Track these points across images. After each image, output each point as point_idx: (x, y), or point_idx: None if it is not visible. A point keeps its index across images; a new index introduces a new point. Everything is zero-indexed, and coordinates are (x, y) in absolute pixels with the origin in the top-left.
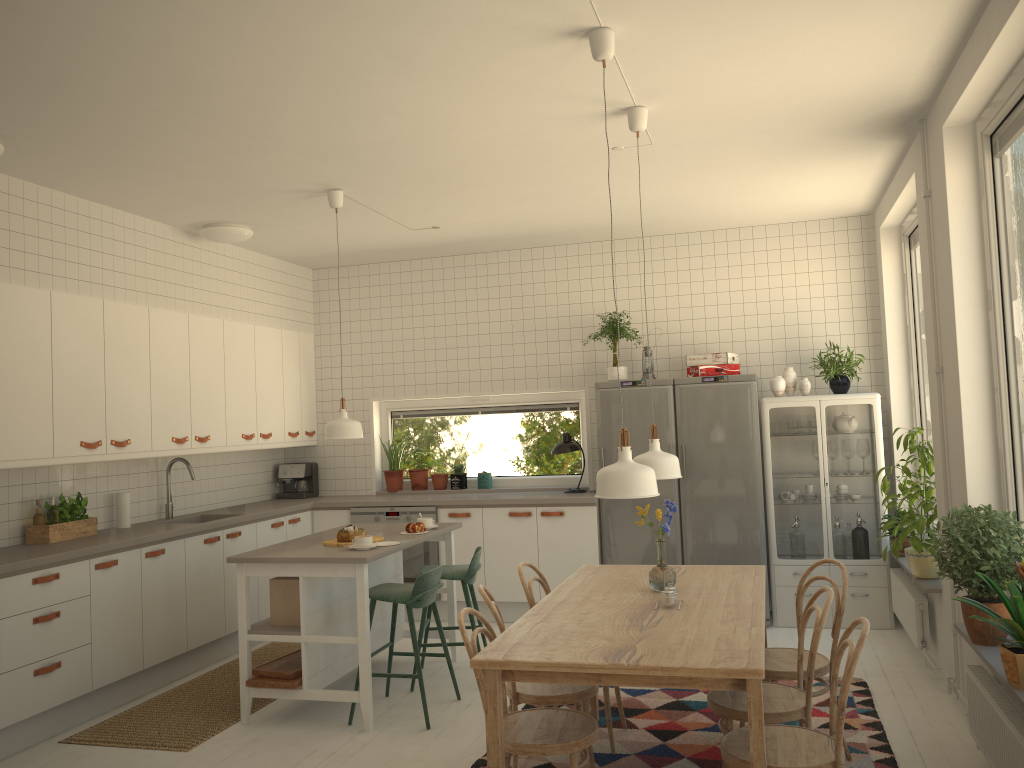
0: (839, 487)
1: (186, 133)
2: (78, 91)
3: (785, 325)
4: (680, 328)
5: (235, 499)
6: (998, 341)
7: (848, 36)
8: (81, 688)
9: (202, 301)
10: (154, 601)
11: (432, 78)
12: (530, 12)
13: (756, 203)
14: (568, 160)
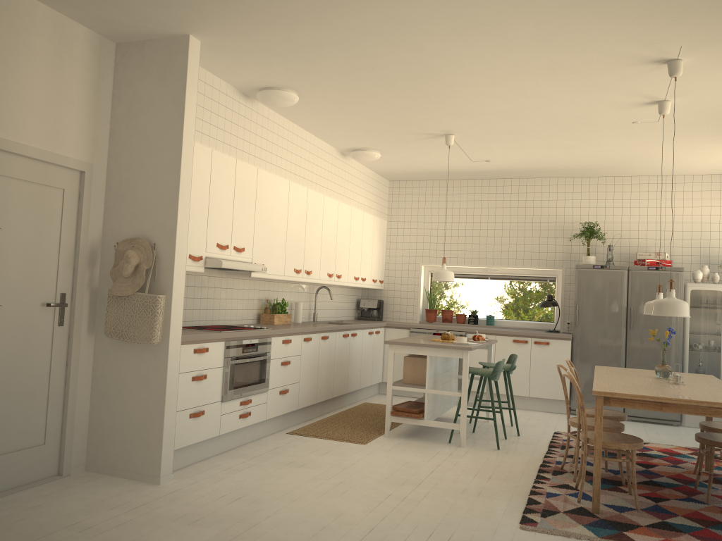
0: None
1: (399, 98)
2: (366, 74)
3: (701, 239)
4: (629, 235)
5: (339, 316)
6: None
7: None
8: (294, 406)
9: (344, 194)
10: (322, 365)
11: (561, 79)
12: (643, 50)
13: (696, 160)
14: (600, 127)
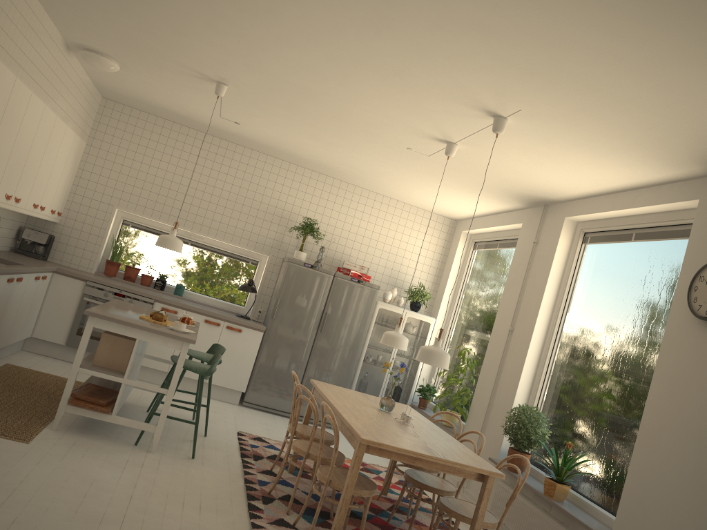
0: (399, 362)
1: (202, 23)
2: None
3: (394, 262)
4: (338, 241)
5: None
6: (555, 329)
7: (580, 171)
8: None
9: (53, 98)
10: None
11: (393, 86)
12: (490, 98)
13: (420, 194)
14: (377, 140)
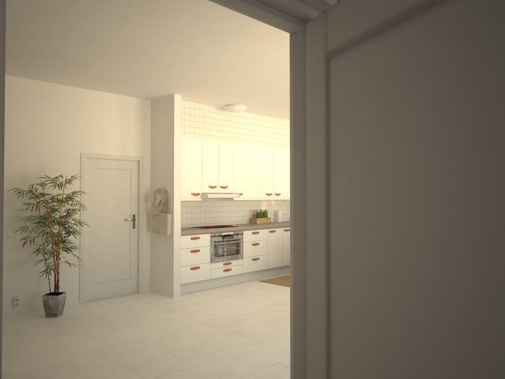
0: None
1: None
2: (264, 94)
3: None
4: None
5: None
6: None
7: None
8: (264, 267)
9: None
10: (286, 245)
11: None
12: None
13: None
14: None
